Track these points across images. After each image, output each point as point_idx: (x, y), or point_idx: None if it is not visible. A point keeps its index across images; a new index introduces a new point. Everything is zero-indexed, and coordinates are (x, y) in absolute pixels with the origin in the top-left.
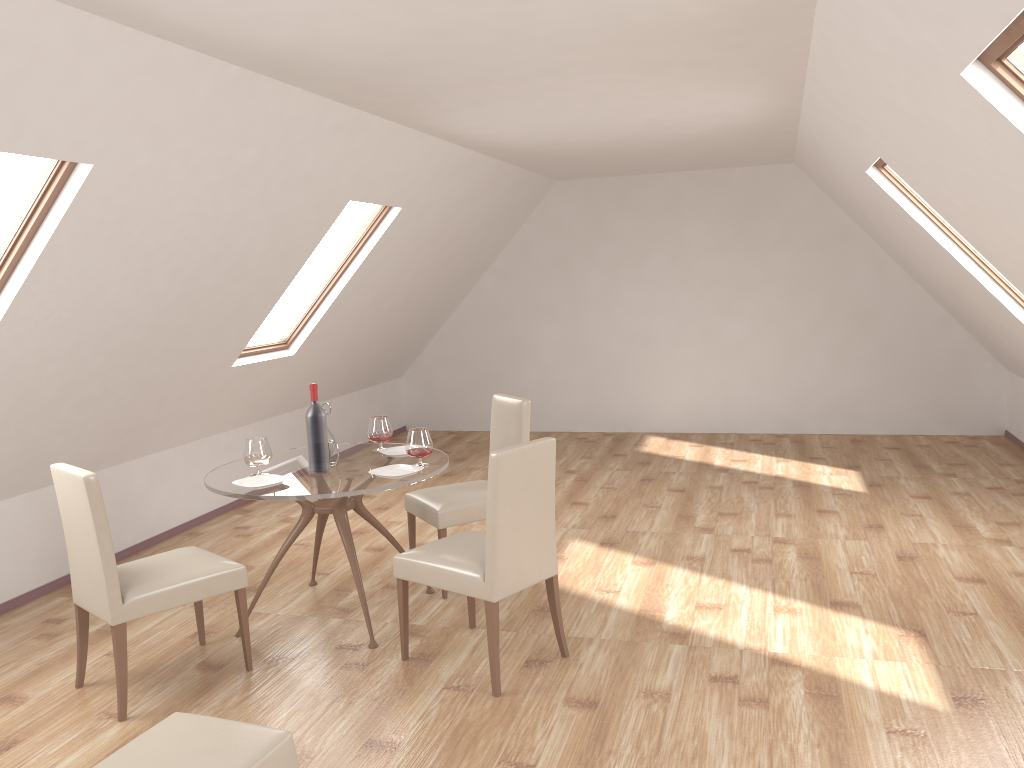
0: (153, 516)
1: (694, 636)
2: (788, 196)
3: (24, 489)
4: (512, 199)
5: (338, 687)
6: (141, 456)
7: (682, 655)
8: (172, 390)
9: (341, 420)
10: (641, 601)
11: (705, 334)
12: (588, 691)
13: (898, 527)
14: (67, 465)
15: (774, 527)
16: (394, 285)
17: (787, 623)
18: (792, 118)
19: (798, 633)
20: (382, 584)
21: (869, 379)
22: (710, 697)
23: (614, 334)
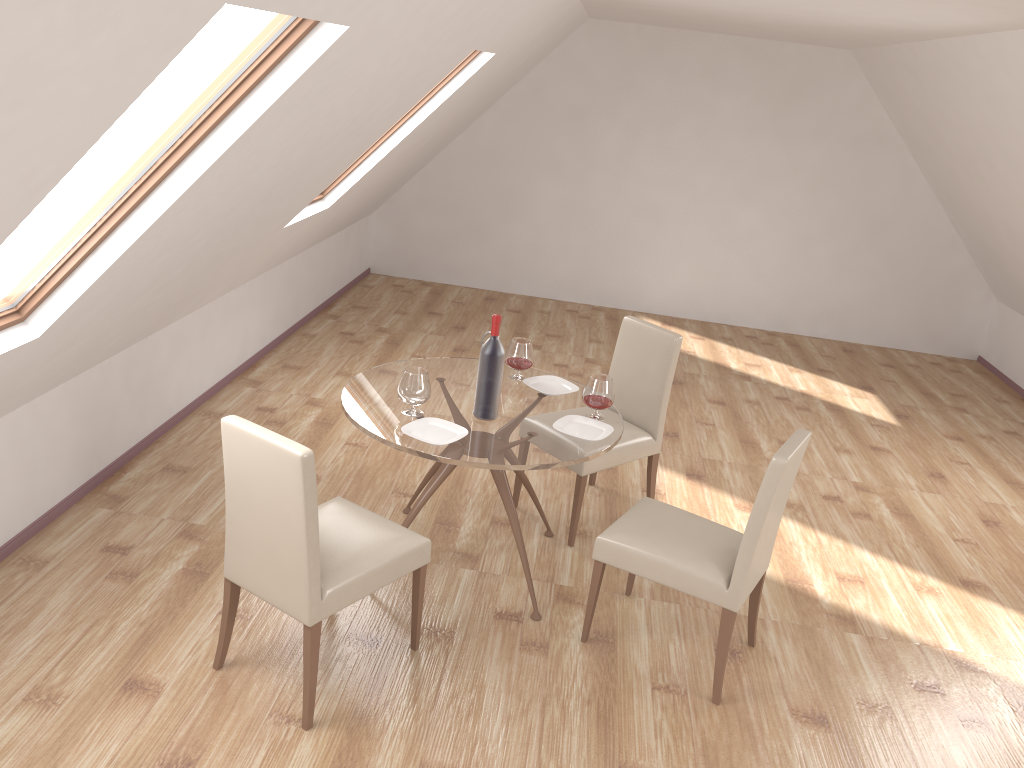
0: (171, 395)
1: (861, 622)
2: (835, 85)
3: (63, 380)
4: (555, 38)
5: (535, 682)
6: (166, 326)
7: (866, 650)
8: (230, 259)
9: (325, 266)
10: (779, 566)
11: (717, 219)
12: (806, 699)
13: (958, 478)
14: (252, 425)
15: (844, 467)
16: (433, 130)
17: (938, 608)
18: (958, 34)
19: (956, 623)
20: (487, 518)
21: (868, 289)
22: (929, 713)
23: (621, 203)
